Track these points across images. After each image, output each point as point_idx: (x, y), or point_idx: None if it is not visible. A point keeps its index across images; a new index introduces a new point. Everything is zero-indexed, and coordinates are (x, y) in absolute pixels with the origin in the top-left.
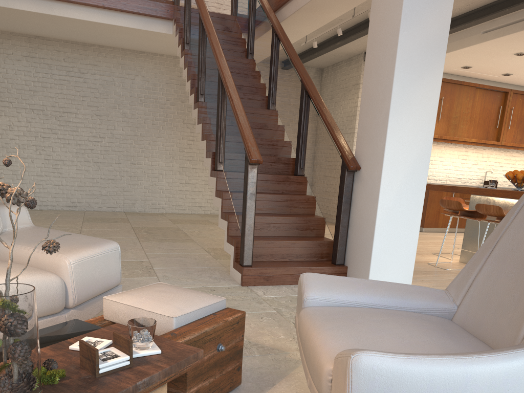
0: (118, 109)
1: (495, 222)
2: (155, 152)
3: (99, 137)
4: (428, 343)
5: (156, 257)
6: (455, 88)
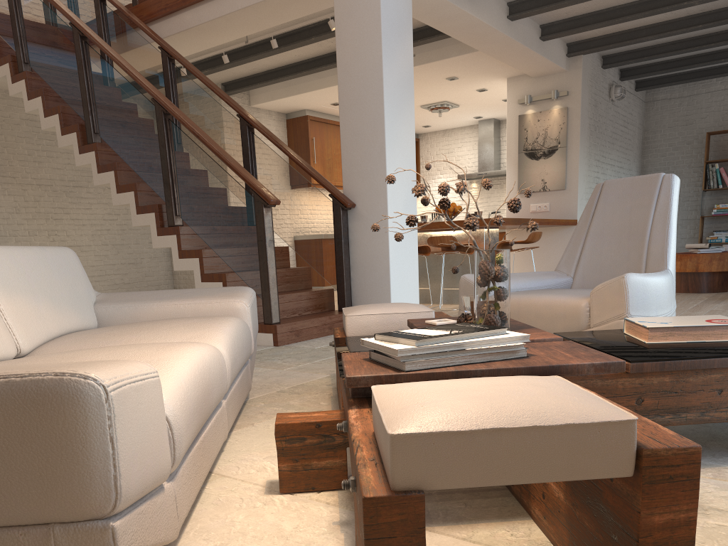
0: None
1: (450, 252)
2: None
3: None
4: None
5: None
6: (322, 127)
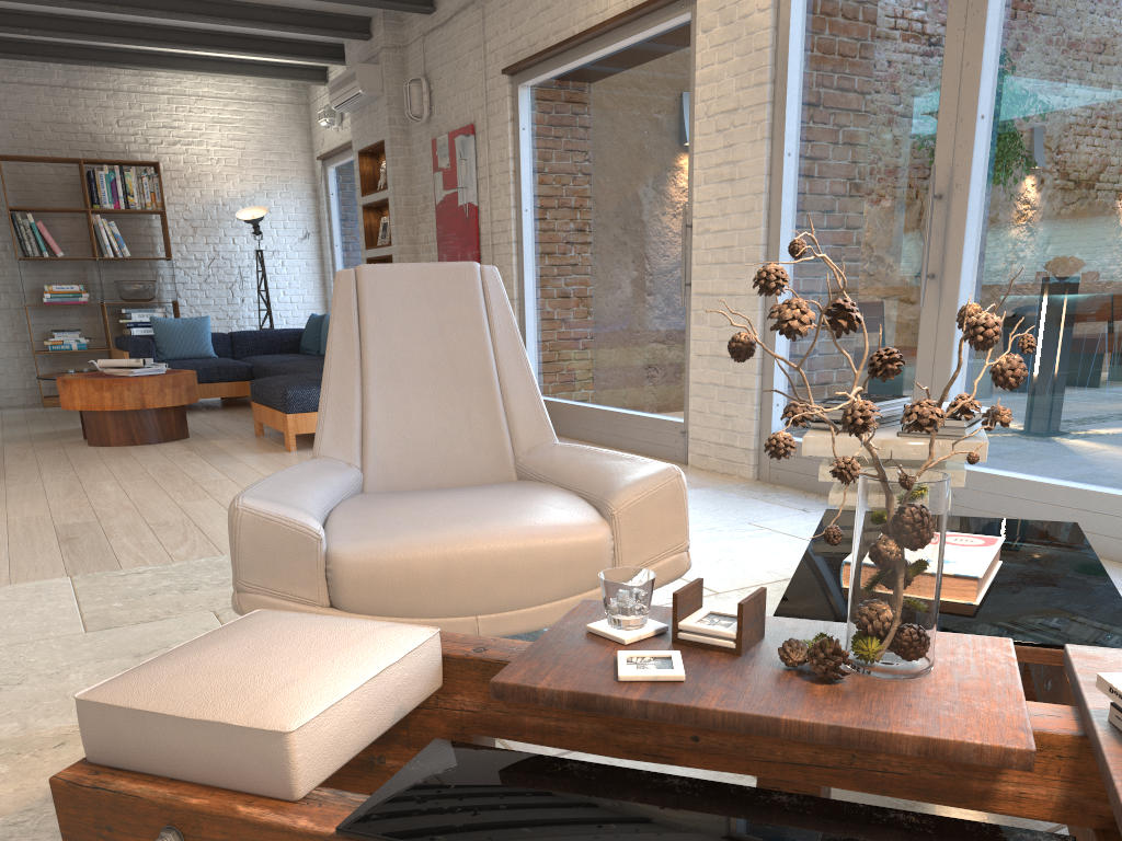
0: None
1: None
2: None
3: None
4: (501, 493)
5: None
6: None
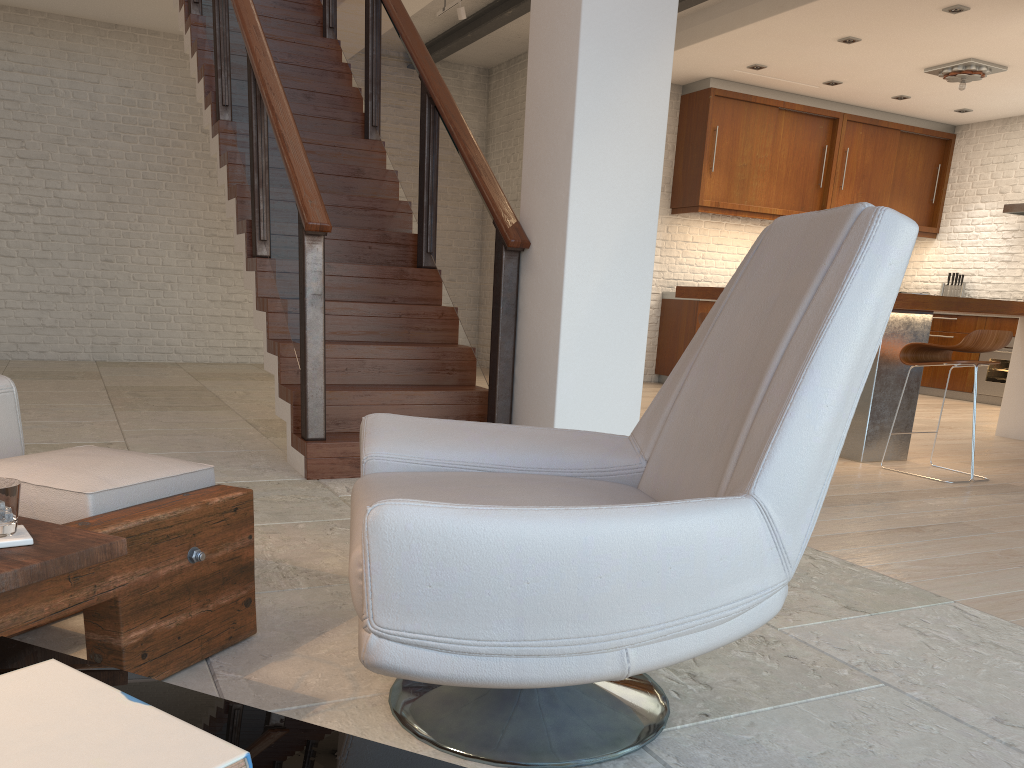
0: (69, 145)
1: None
2: (153, 236)
3: (30, 206)
4: None
5: (143, 435)
6: (739, 109)
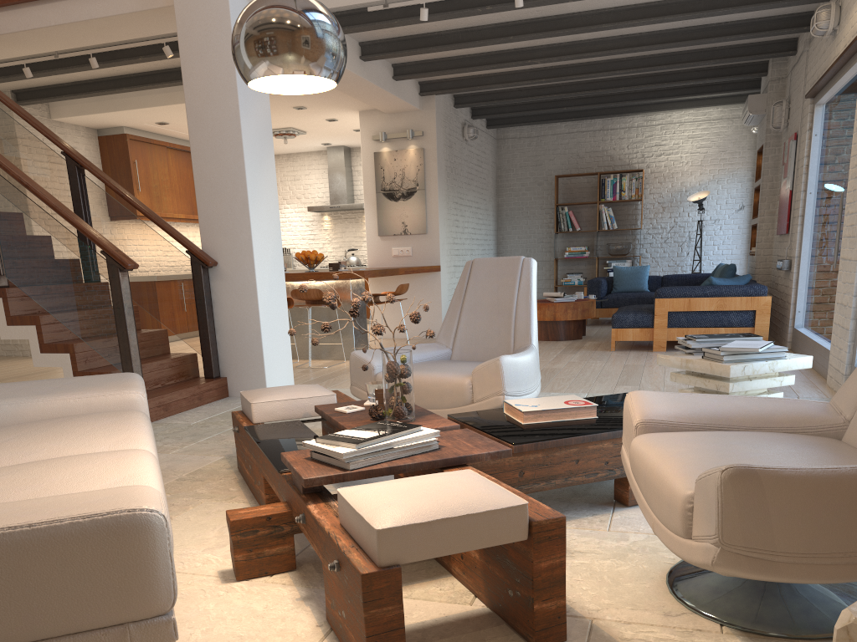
0: None
1: (316, 306)
2: None
3: None
4: (477, 364)
5: None
6: (145, 148)
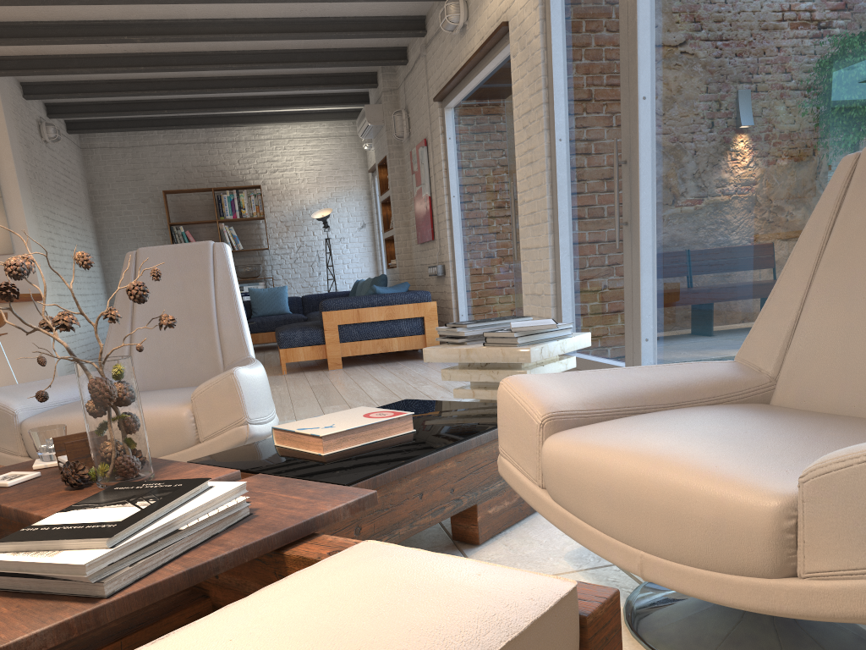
0: None
1: None
2: None
3: None
4: (181, 389)
5: None
6: None
